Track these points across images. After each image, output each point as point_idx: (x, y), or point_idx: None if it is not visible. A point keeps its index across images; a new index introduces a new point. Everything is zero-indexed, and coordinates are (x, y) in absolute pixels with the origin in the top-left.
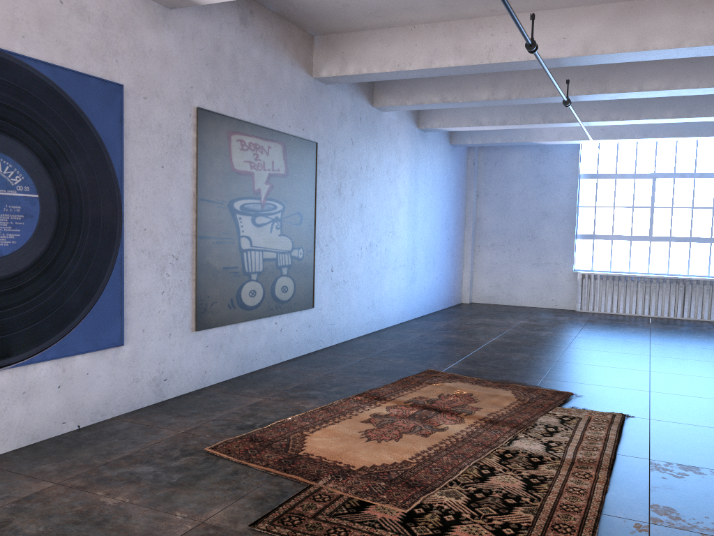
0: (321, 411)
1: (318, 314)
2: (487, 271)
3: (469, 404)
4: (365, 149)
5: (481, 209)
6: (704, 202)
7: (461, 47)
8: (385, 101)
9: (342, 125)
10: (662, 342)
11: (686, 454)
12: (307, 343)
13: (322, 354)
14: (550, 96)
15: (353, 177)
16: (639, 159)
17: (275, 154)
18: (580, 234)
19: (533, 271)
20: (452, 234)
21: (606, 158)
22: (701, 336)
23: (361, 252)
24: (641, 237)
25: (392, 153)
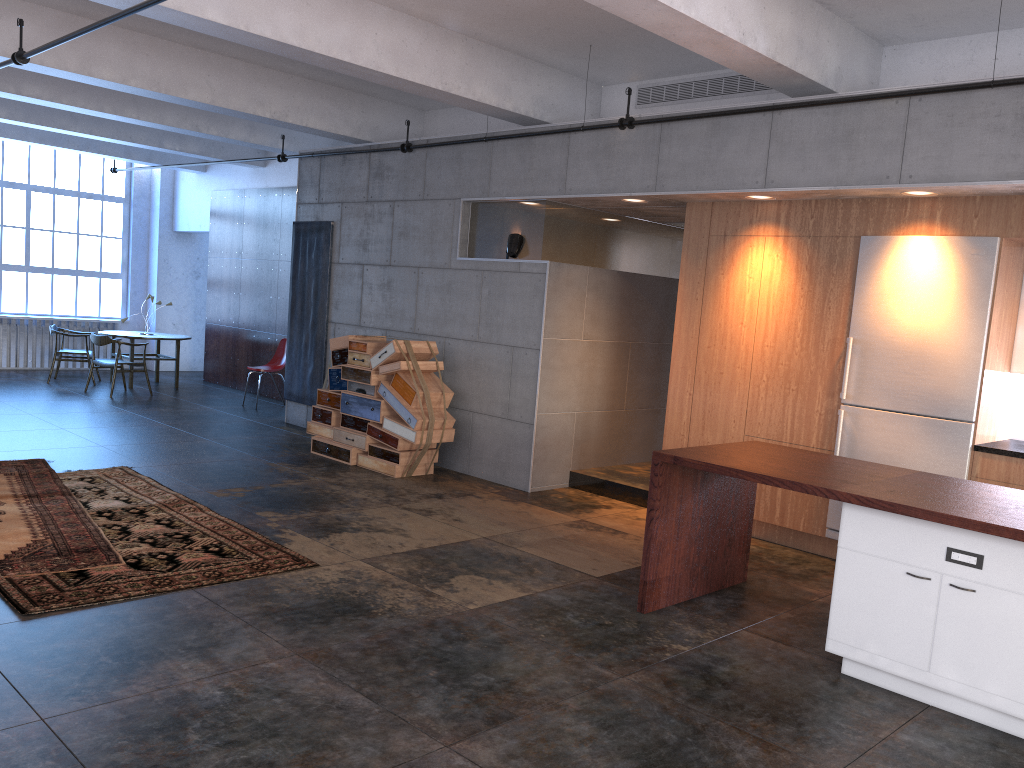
0: None
1: None
2: None
3: None
4: None
5: None
6: None
7: None
8: None
9: None
10: (11, 398)
11: (219, 482)
12: None
13: None
14: None
15: None
16: None
17: None
18: None
19: None
20: None
21: None
22: (37, 388)
23: None
24: None
25: None
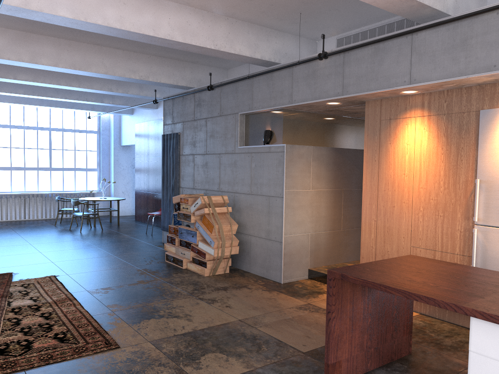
0: None
1: None
2: None
3: None
4: None
5: None
6: (32, 145)
7: None
8: None
9: None
10: (29, 235)
11: (100, 284)
12: None
13: None
14: None
15: None
16: None
17: None
18: None
19: None
20: None
21: None
22: (47, 228)
23: None
24: None
25: None
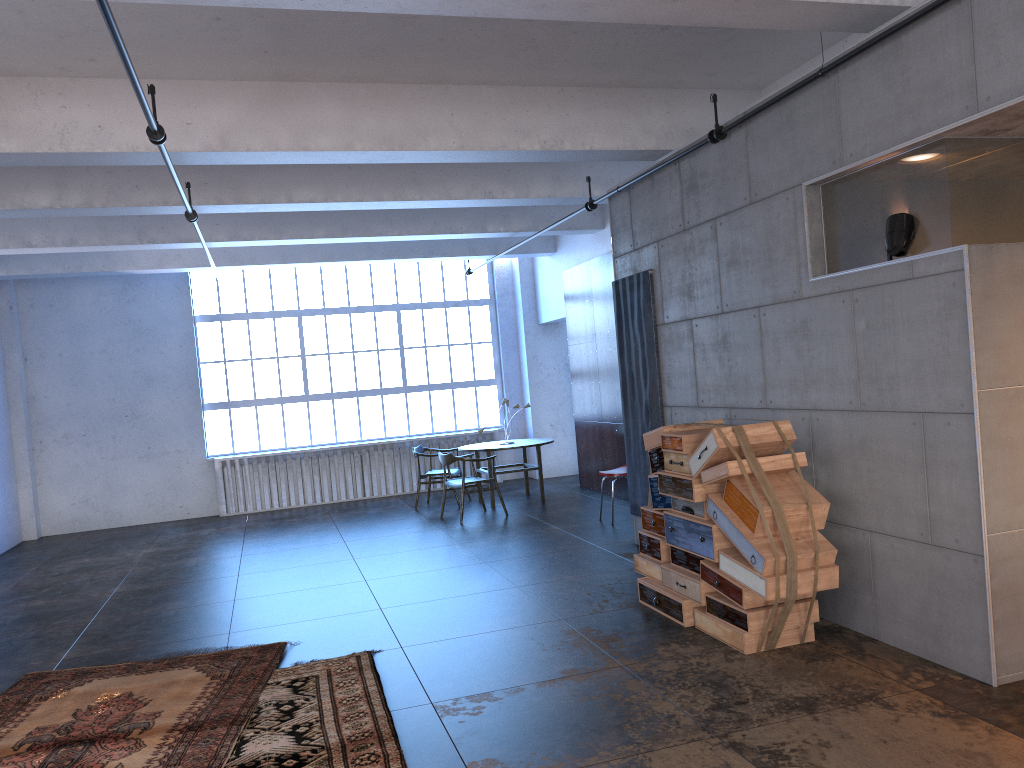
0: None
1: None
2: (62, 481)
3: (137, 711)
4: None
5: (36, 380)
6: (366, 344)
7: (8, 121)
8: None
9: None
10: (359, 536)
11: (468, 680)
12: None
13: None
14: (159, 205)
15: None
16: (275, 291)
17: None
18: (209, 403)
19: (143, 469)
20: None
21: (230, 292)
22: (399, 517)
23: None
24: (295, 398)
25: None
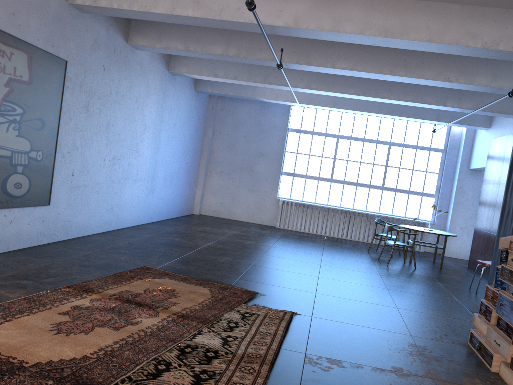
0: (22, 301)
1: (54, 211)
2: (214, 192)
3: (169, 299)
4: (117, 77)
5: (215, 144)
6: (368, 159)
7: (199, 1)
8: (139, 41)
9: (95, 52)
10: (331, 255)
11: (334, 349)
12: (40, 235)
13: (53, 247)
14: (269, 60)
15: (102, 98)
16: (329, 123)
17: (18, 61)
18: (284, 172)
19: (248, 195)
20: (190, 160)
21: (307, 119)
22: (356, 252)
23: (104, 163)
24: (325, 179)
25: (143, 86)
